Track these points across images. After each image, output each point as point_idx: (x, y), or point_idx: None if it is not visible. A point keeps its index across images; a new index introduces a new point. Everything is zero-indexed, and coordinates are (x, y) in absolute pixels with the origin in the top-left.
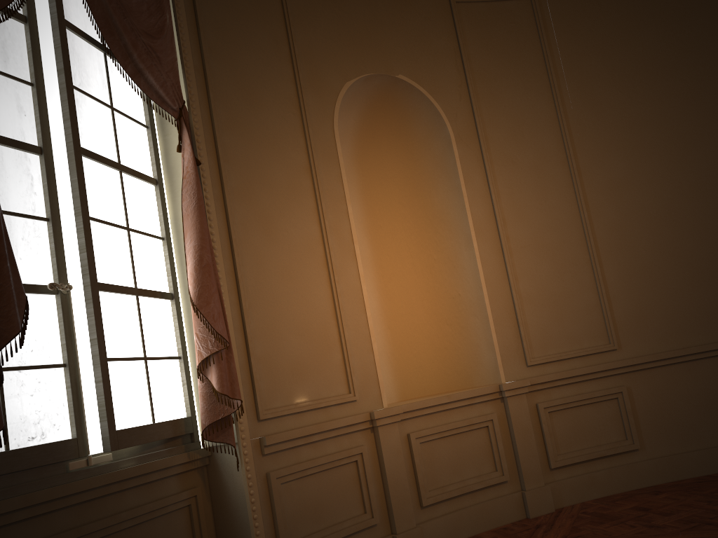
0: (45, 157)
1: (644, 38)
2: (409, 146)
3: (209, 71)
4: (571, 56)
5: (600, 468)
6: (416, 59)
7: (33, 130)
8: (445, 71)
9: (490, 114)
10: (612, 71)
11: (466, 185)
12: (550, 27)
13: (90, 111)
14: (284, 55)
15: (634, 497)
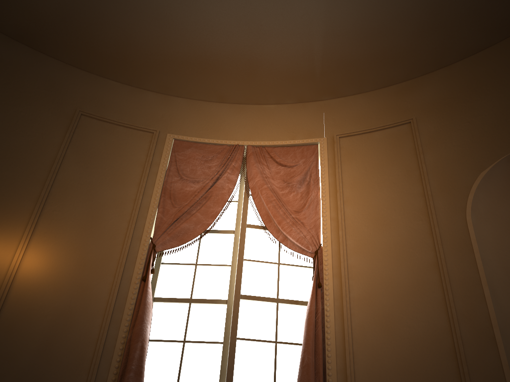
0: (227, 305)
1: None
2: None
3: (340, 217)
4: None
5: None
6: None
7: (225, 291)
8: None
9: None
10: None
11: None
12: None
13: (258, 270)
14: (414, 178)
15: None
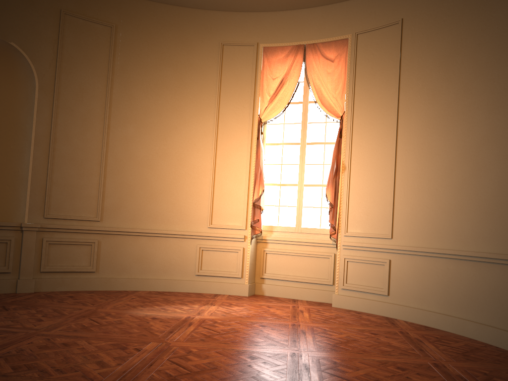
0: None
1: (165, 71)
2: (14, 81)
3: None
4: (124, 66)
5: (70, 277)
6: (26, 37)
7: None
8: (45, 49)
9: (66, 81)
10: (144, 82)
11: (37, 115)
12: (118, 47)
13: None
14: None
15: (78, 292)
